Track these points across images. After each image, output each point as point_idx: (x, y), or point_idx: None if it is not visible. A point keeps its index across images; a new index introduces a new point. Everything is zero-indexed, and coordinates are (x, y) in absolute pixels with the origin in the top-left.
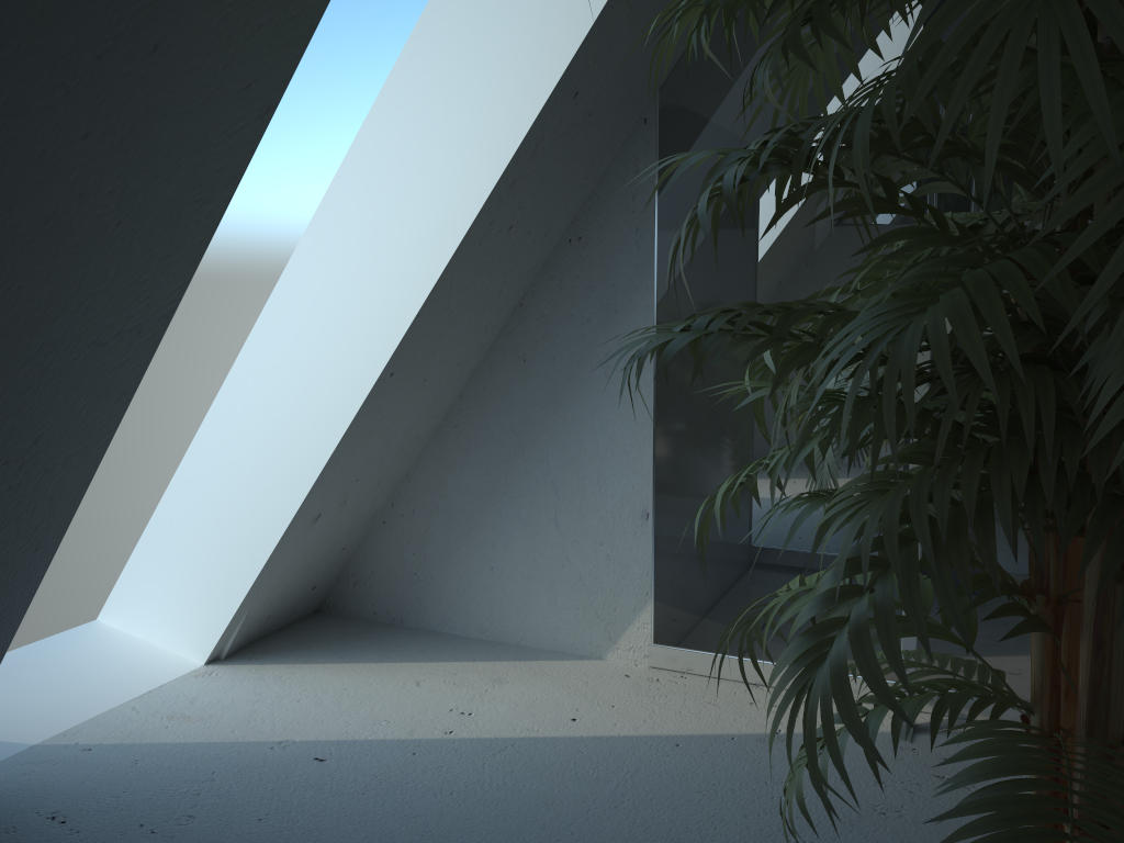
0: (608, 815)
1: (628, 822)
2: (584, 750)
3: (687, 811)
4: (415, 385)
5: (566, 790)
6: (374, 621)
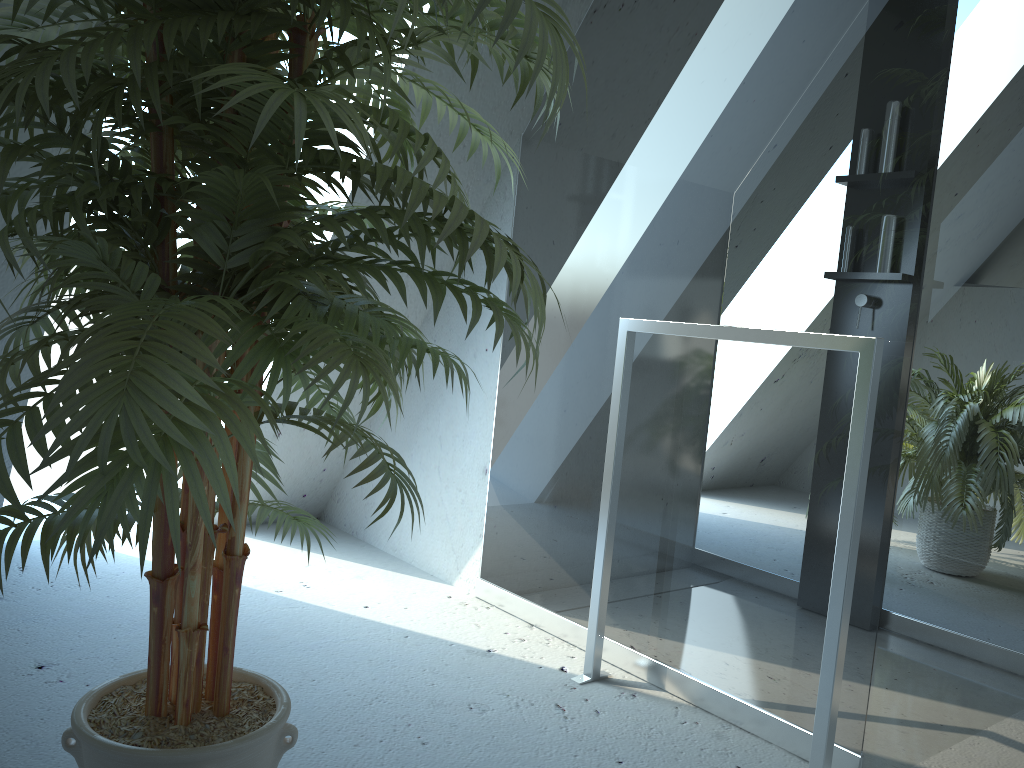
0: (292, 652)
1: (296, 658)
2: (342, 621)
3: (342, 666)
4: None
5: (291, 635)
6: (343, 531)
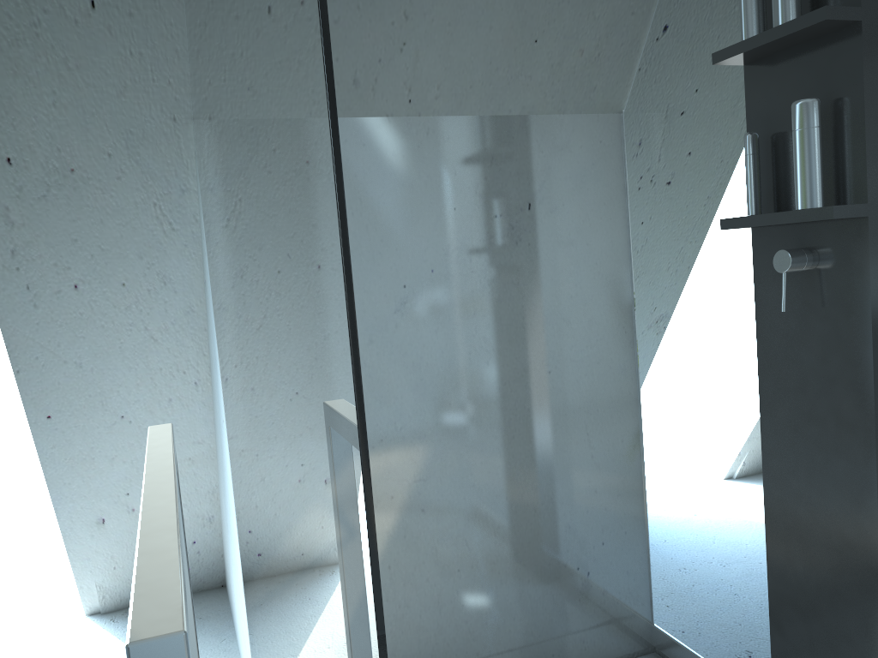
0: None
1: None
2: None
3: None
4: (111, 422)
5: None
6: (229, 609)
